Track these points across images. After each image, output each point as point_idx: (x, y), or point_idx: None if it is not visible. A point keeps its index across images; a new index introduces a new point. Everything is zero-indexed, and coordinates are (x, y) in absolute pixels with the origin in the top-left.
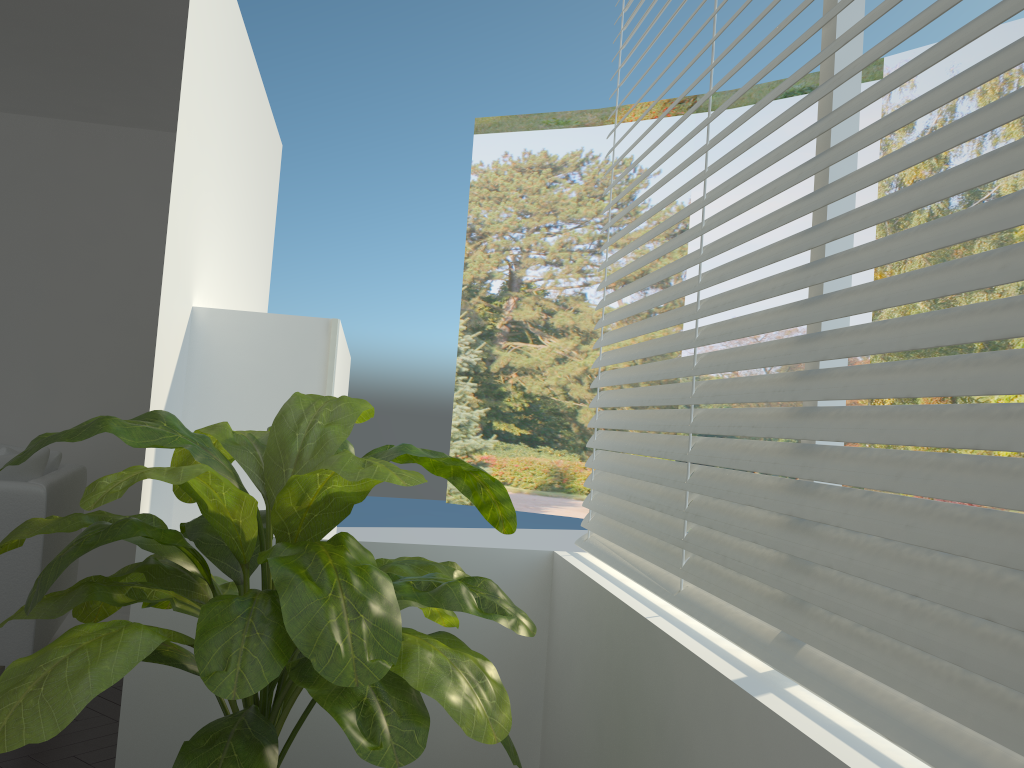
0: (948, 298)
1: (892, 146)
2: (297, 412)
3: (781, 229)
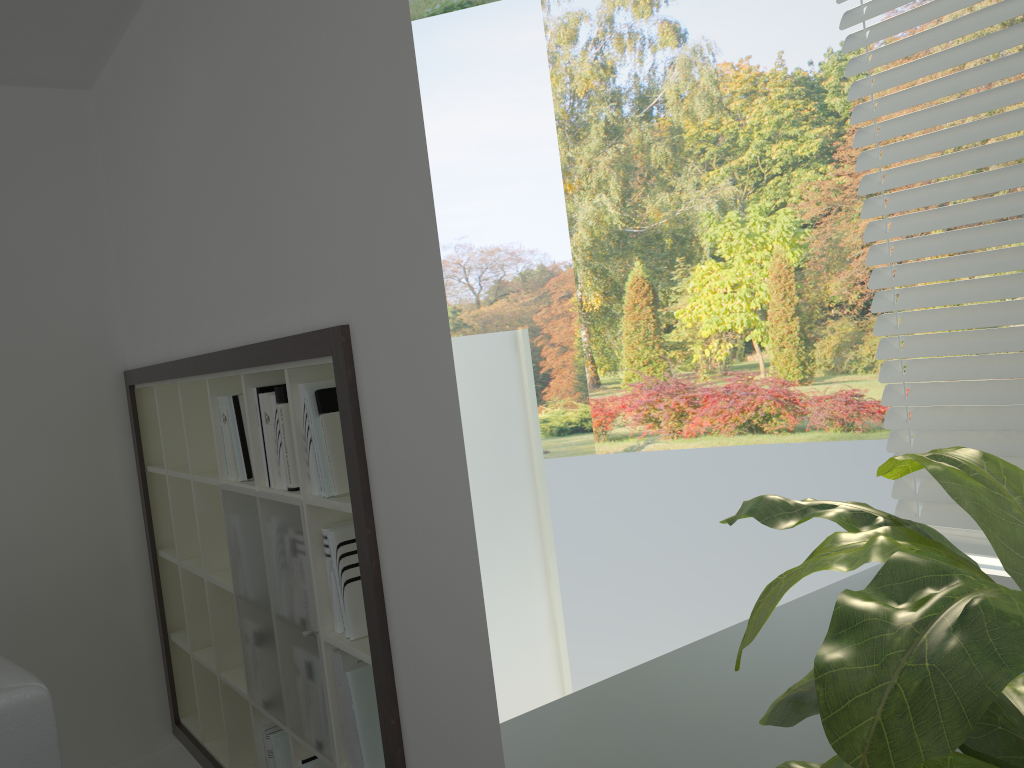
0: (635, 201)
1: (560, 59)
2: (985, 493)
3: (465, 150)
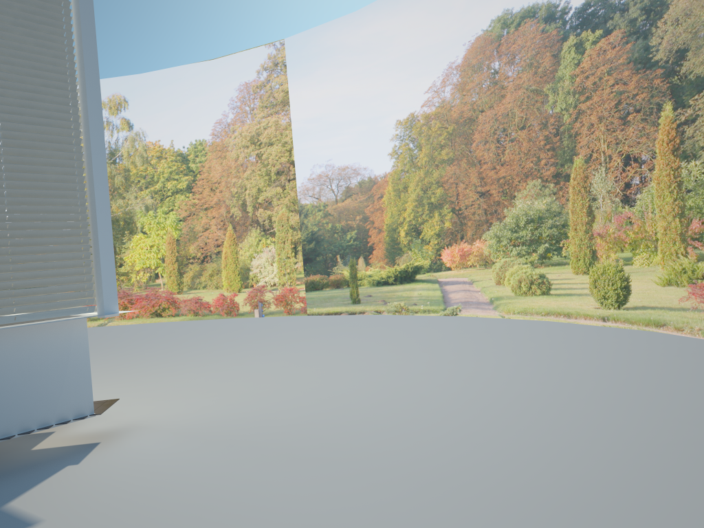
0: None
1: None
2: None
3: None
